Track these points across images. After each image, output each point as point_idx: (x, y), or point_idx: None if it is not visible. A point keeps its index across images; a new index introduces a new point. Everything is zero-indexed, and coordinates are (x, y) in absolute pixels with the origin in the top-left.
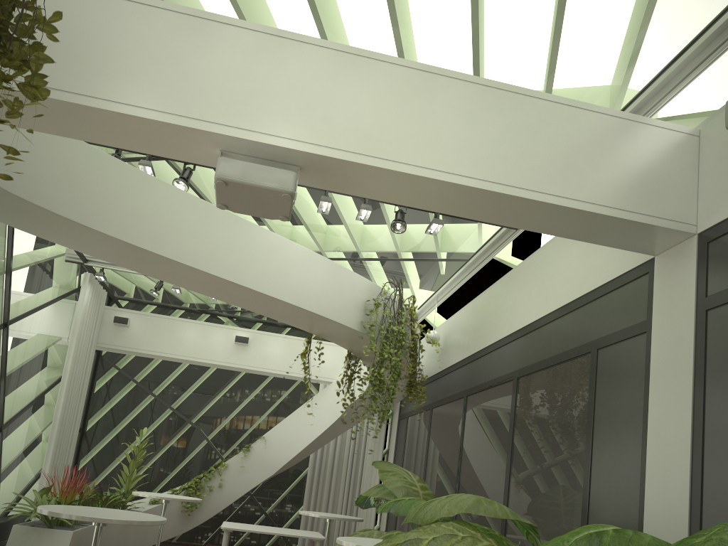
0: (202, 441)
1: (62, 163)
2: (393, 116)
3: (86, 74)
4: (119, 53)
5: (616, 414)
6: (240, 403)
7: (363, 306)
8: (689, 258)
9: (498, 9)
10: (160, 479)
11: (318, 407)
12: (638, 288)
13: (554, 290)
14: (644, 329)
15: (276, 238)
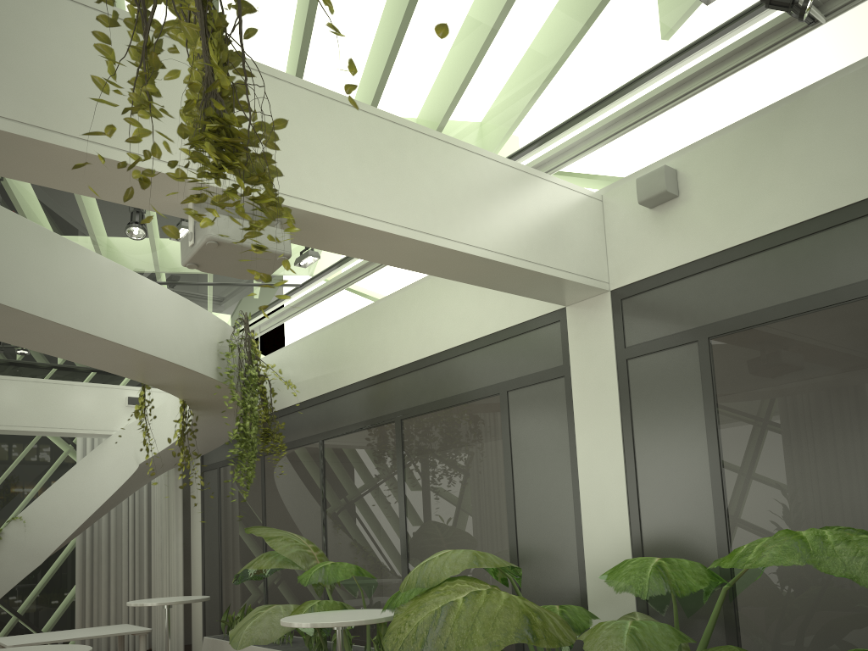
0: None
1: None
2: (374, 171)
3: (30, 96)
4: (68, 71)
5: (539, 453)
6: None
7: (216, 349)
8: (604, 312)
9: (434, 55)
10: None
11: (96, 468)
12: (549, 334)
13: (442, 329)
14: (561, 374)
15: (127, 273)
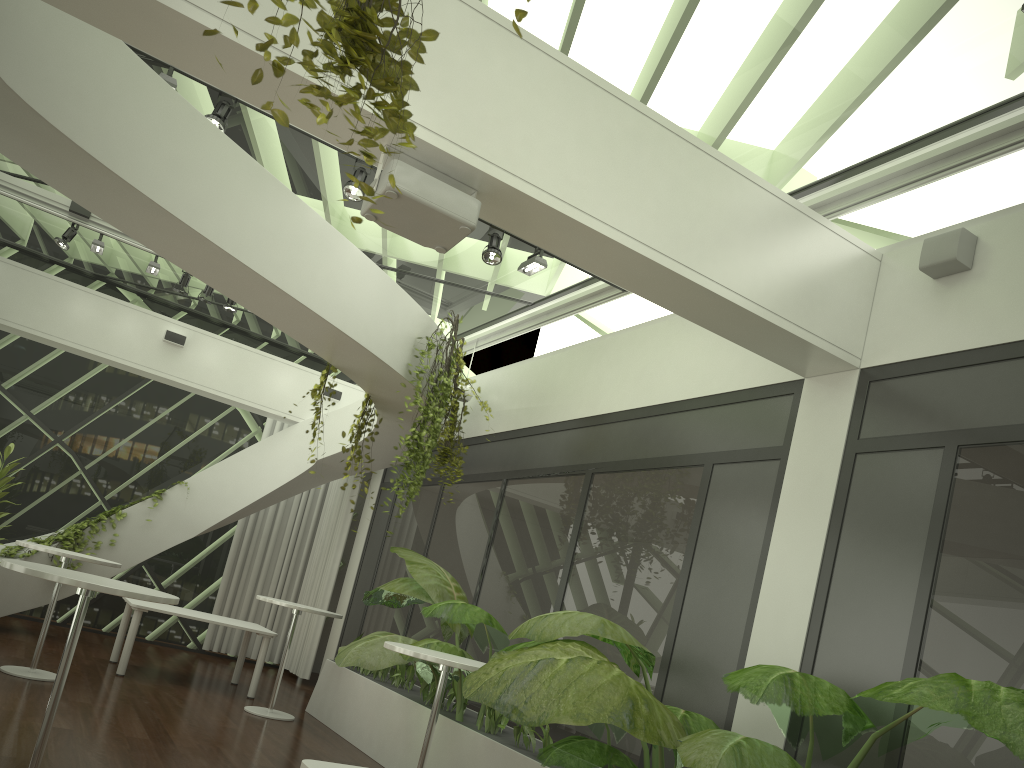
0: (76, 472)
1: (93, 71)
2: (598, 159)
3: None
4: None
5: (727, 542)
6: (143, 426)
7: (412, 344)
8: (846, 392)
9: (715, 49)
10: (2, 520)
11: (273, 453)
12: (777, 407)
13: (663, 380)
14: (778, 455)
15: (333, 234)
